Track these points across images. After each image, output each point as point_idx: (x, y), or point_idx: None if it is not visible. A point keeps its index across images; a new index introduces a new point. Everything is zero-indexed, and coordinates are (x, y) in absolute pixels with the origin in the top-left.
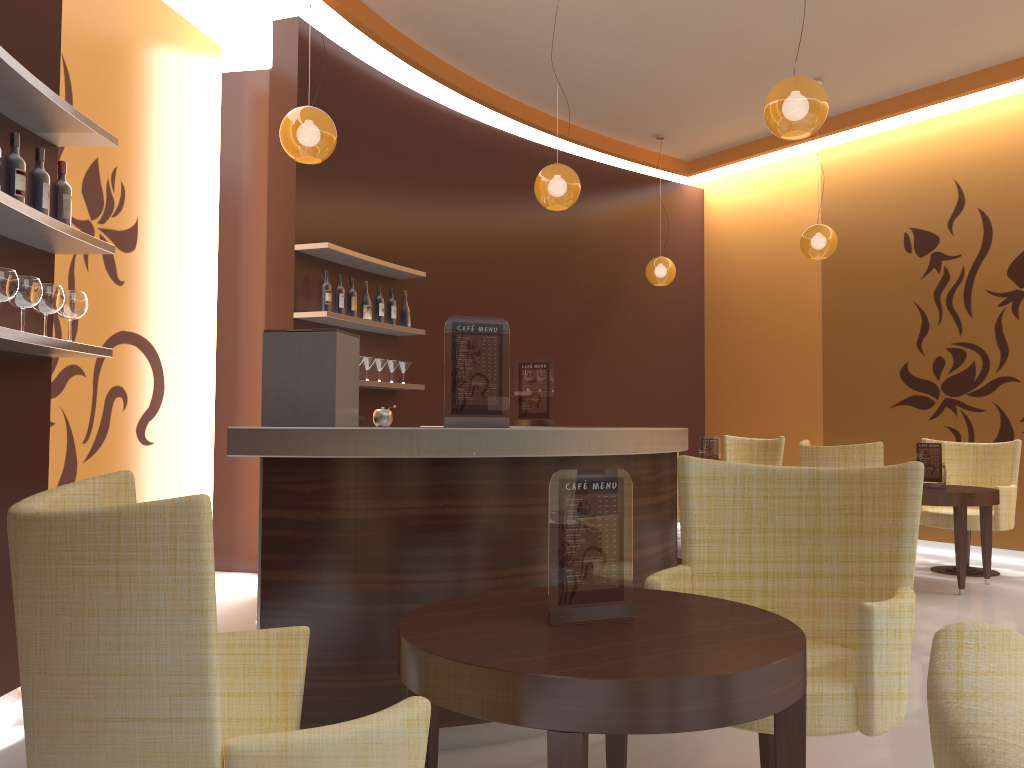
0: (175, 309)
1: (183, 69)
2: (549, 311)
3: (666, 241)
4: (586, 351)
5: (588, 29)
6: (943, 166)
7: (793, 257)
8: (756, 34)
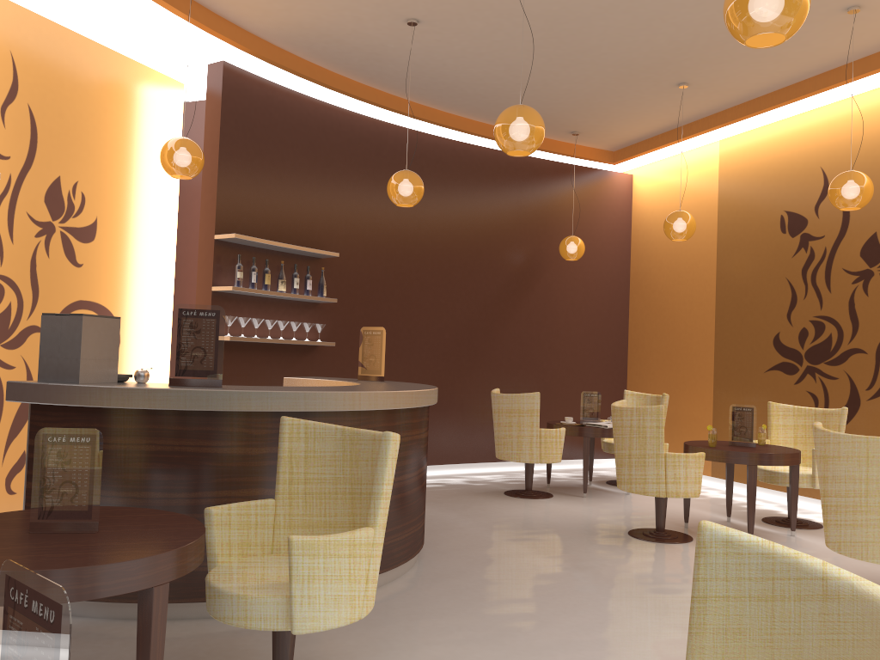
0: (132, 283)
1: (144, 104)
2: (472, 281)
3: (592, 221)
4: (508, 315)
5: (460, 55)
6: (813, 155)
7: (696, 235)
8: (603, 51)
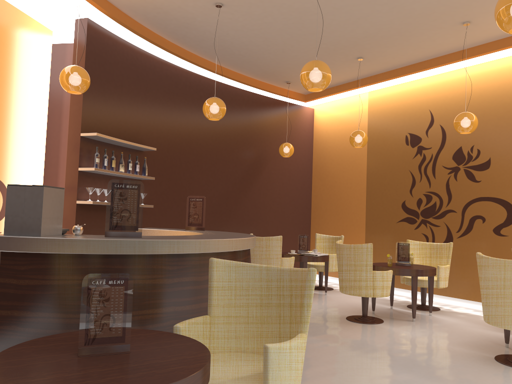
0: (18, 164)
1: (28, 42)
2: (228, 168)
3: (293, 134)
4: (248, 189)
5: (240, 29)
6: (424, 103)
7: None
8: (325, 34)
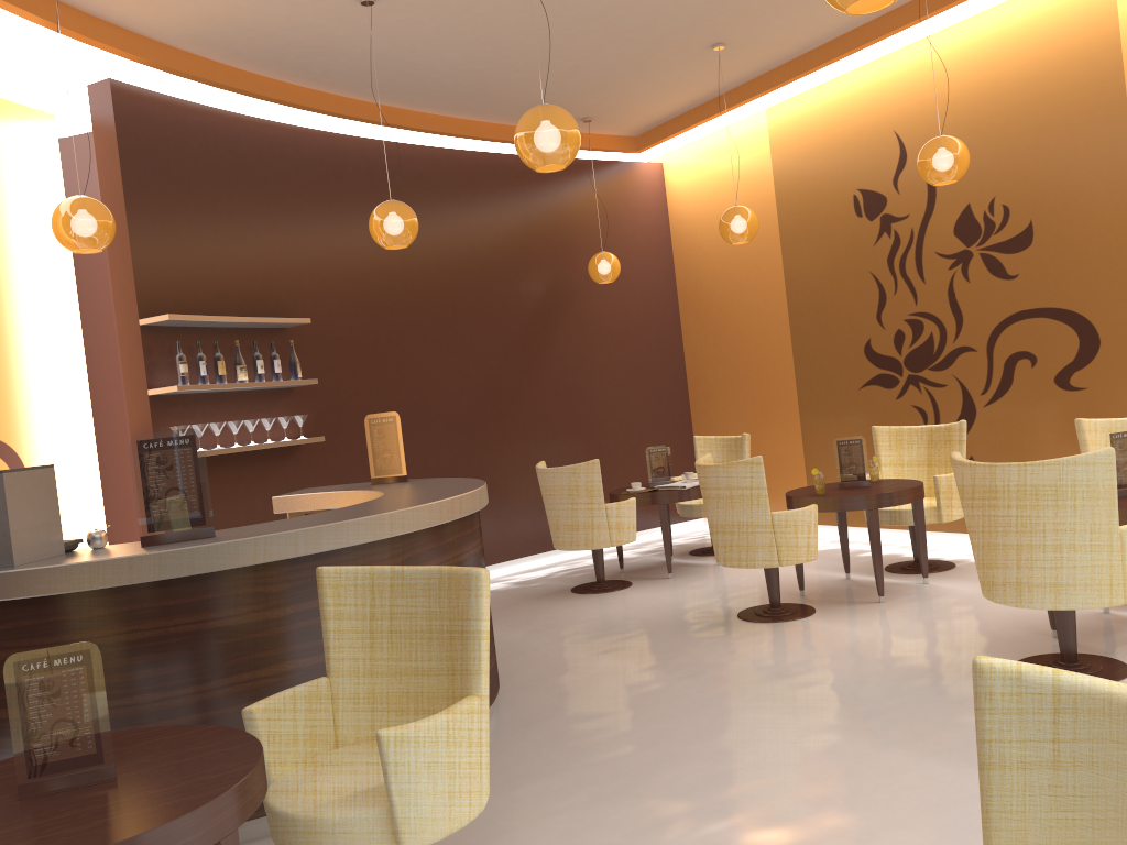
0: (31, 401)
1: (4, 150)
2: (485, 328)
3: (622, 228)
4: (536, 363)
5: (434, 37)
6: (882, 117)
7: None
8: (618, 14)
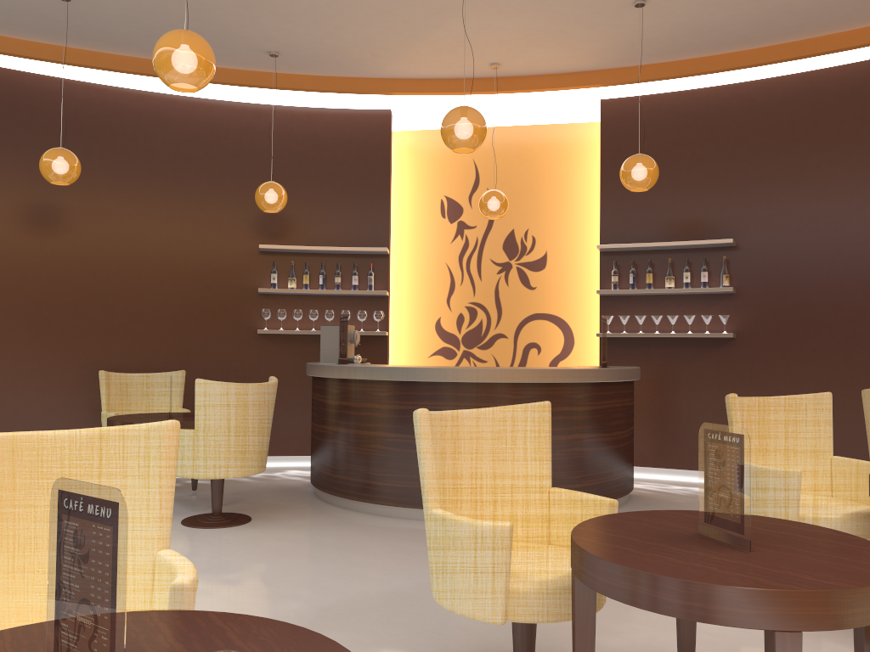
0: (583, 295)
1: (587, 153)
2: None
3: None
4: None
5: None
6: None
7: None
8: None
